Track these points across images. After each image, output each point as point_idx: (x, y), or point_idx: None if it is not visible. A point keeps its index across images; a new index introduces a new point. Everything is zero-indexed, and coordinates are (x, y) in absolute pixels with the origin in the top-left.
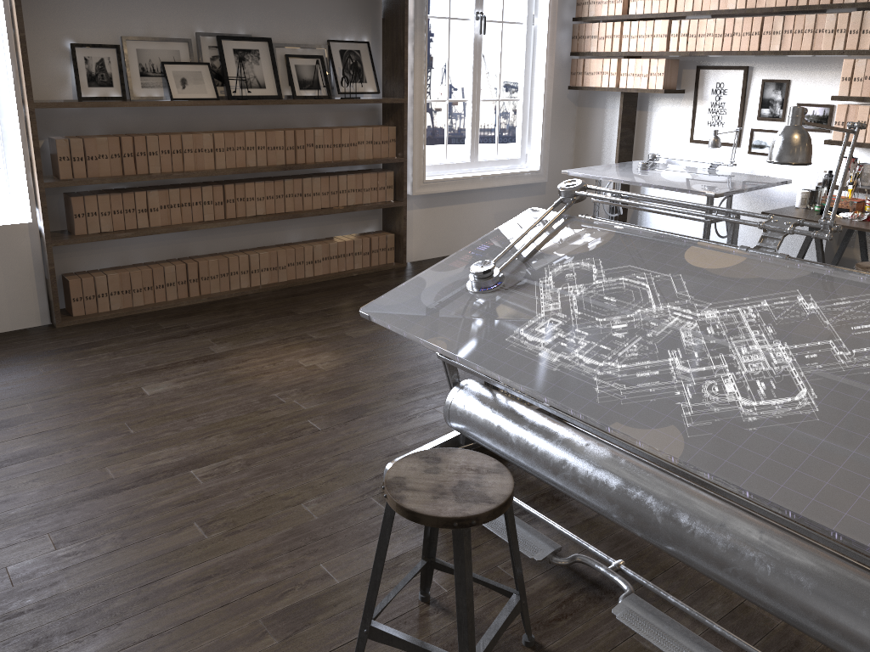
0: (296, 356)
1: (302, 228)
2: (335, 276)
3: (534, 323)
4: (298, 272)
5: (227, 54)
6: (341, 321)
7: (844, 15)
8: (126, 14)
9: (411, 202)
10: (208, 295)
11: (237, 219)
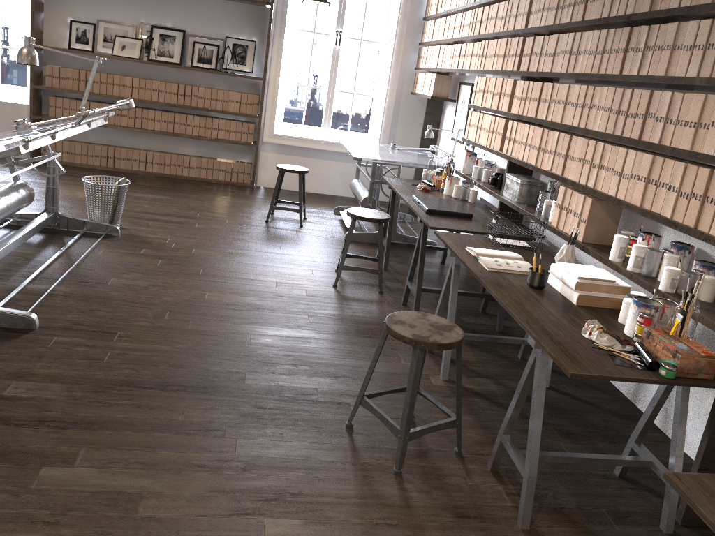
0: (83, 191)
1: (195, 148)
2: (199, 179)
3: None
4: (178, 171)
5: (154, 36)
6: (143, 190)
7: (480, 43)
8: (102, 8)
9: (268, 147)
10: (116, 168)
11: (139, 129)
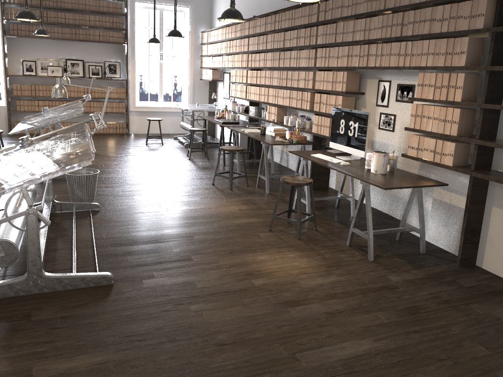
0: None
1: None
2: (100, 133)
3: (38, 116)
4: None
5: (68, 64)
6: None
7: (231, 56)
8: (38, 53)
9: (133, 113)
10: None
11: None
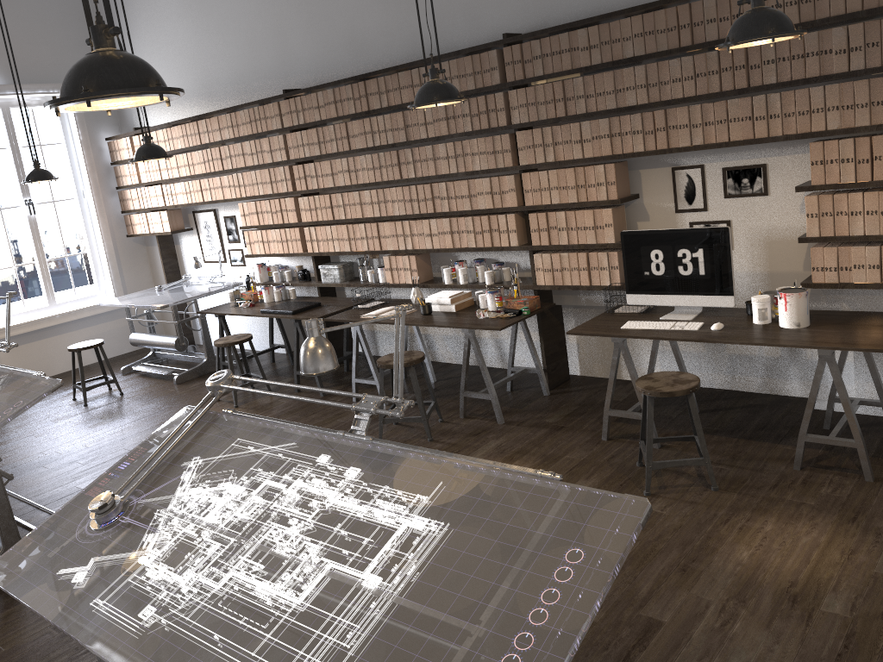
0: None
1: None
2: None
3: None
4: None
5: None
6: None
7: (230, 176)
8: None
9: None
10: None
11: None
